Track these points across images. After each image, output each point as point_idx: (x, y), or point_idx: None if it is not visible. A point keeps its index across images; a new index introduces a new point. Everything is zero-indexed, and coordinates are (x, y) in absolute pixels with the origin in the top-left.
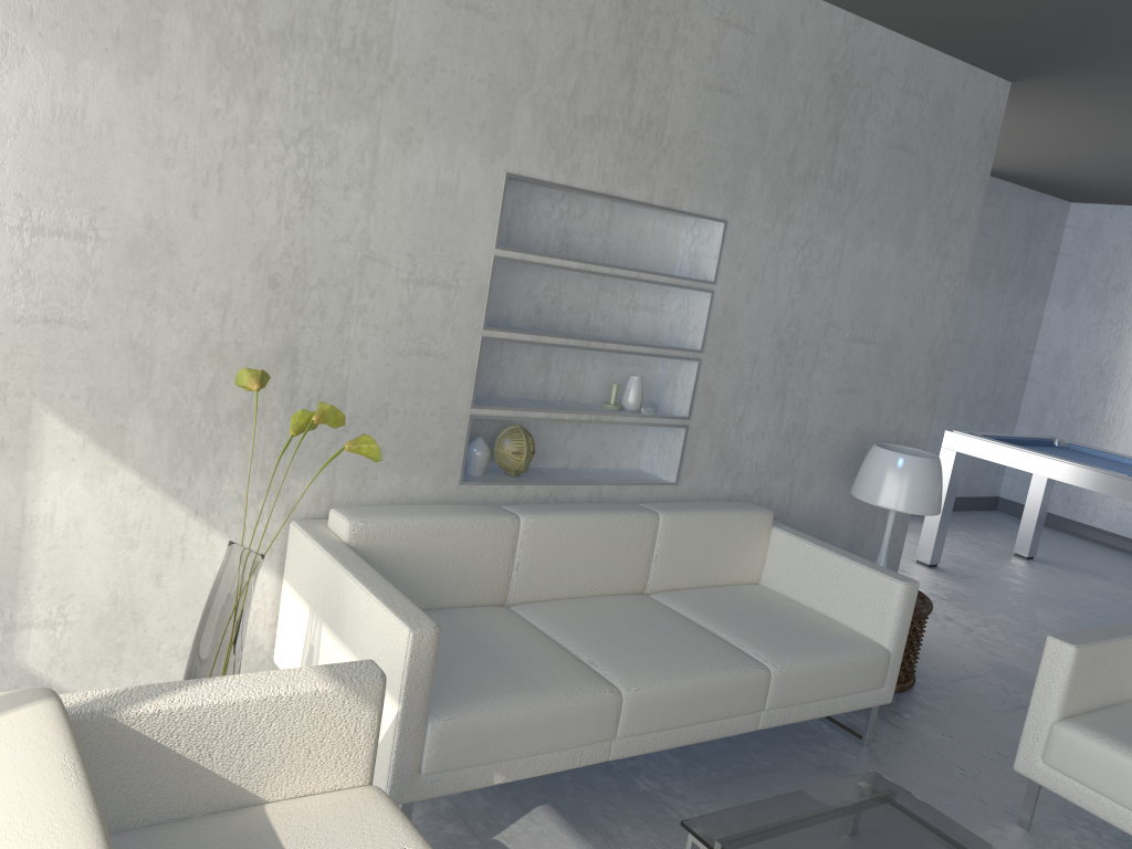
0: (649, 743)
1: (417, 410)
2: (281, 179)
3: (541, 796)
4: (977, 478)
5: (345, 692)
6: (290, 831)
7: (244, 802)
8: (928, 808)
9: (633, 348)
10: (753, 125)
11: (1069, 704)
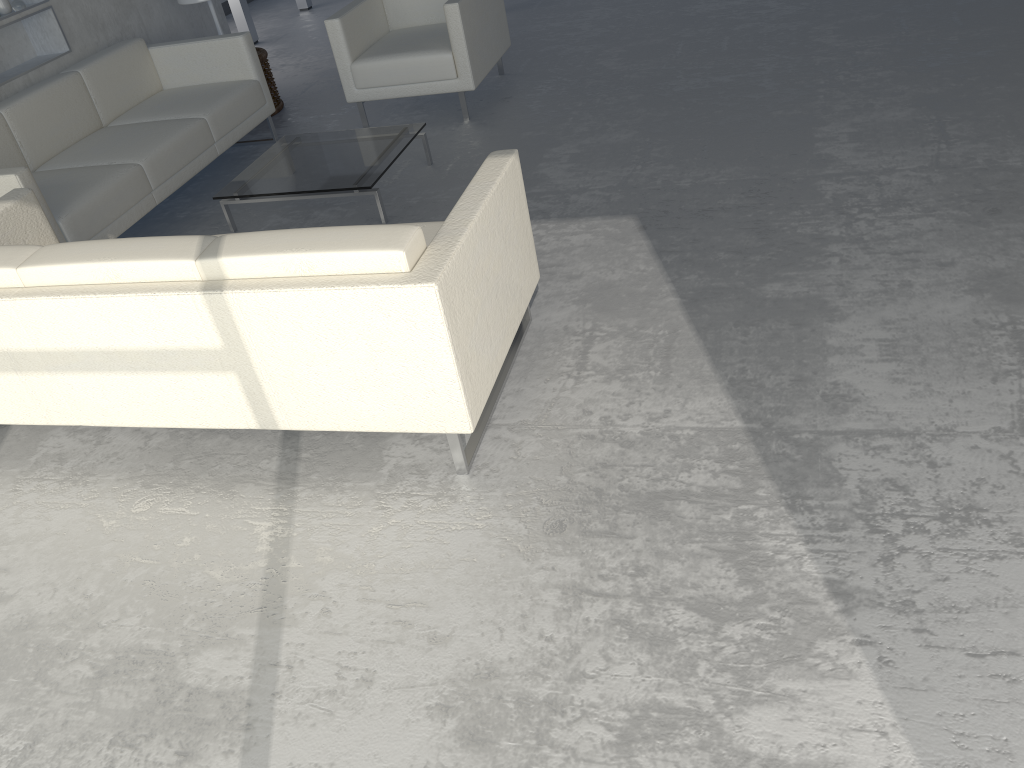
0: (171, 186)
1: None
2: None
3: None
4: None
5: (20, 203)
6: None
7: None
8: (317, 134)
9: None
10: None
11: (353, 52)
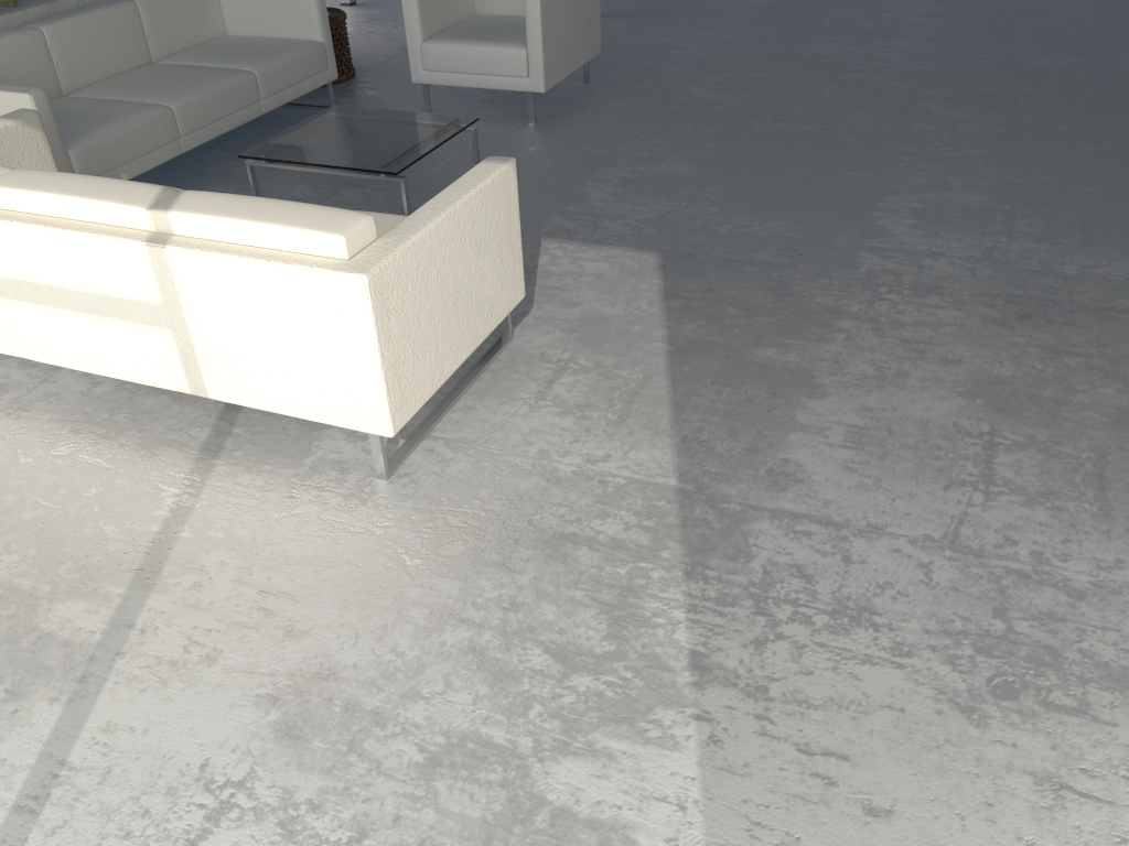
0: (202, 136)
1: None
2: None
3: None
4: None
5: (22, 124)
6: None
7: None
8: (367, 109)
9: None
10: None
11: (426, 31)
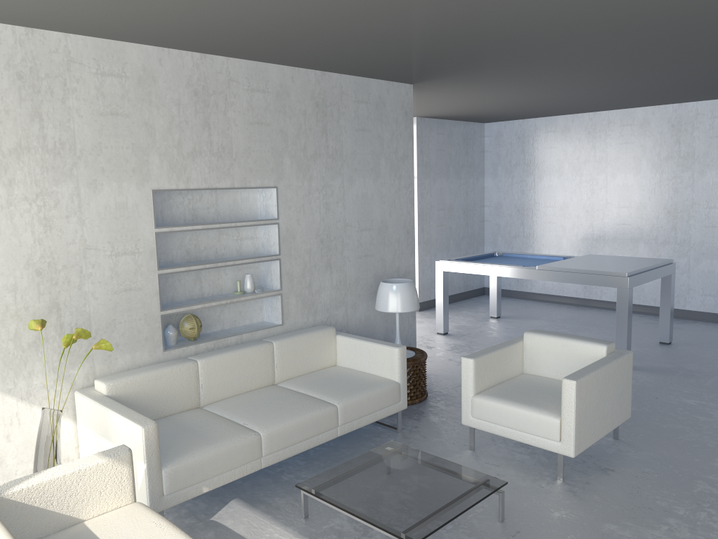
0: (281, 455)
1: (131, 319)
2: (31, 220)
3: (233, 495)
4: (470, 279)
5: (112, 461)
6: (97, 528)
7: (74, 522)
8: (415, 450)
9: (242, 261)
10: (279, 136)
11: (478, 386)
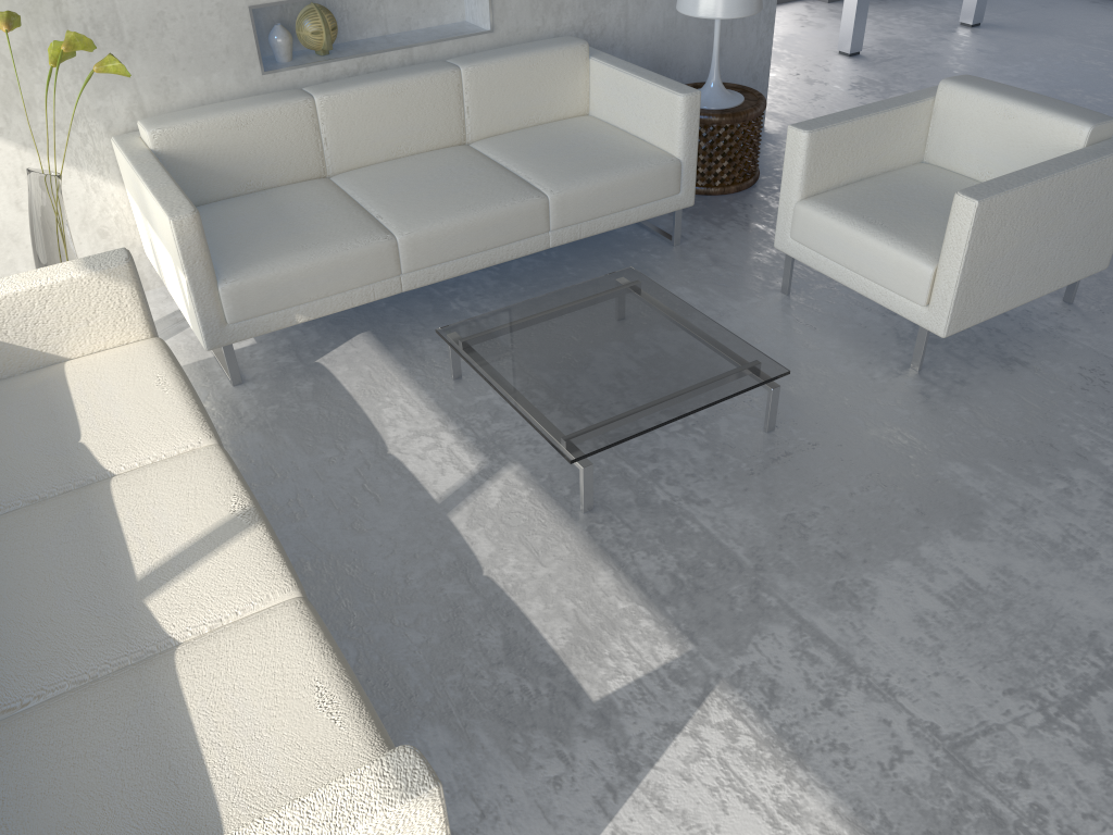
0: (438, 273)
1: (193, 13)
2: None
3: (365, 326)
4: None
5: (97, 276)
6: (76, 376)
7: (52, 361)
8: (660, 291)
9: None
10: None
11: (811, 185)
